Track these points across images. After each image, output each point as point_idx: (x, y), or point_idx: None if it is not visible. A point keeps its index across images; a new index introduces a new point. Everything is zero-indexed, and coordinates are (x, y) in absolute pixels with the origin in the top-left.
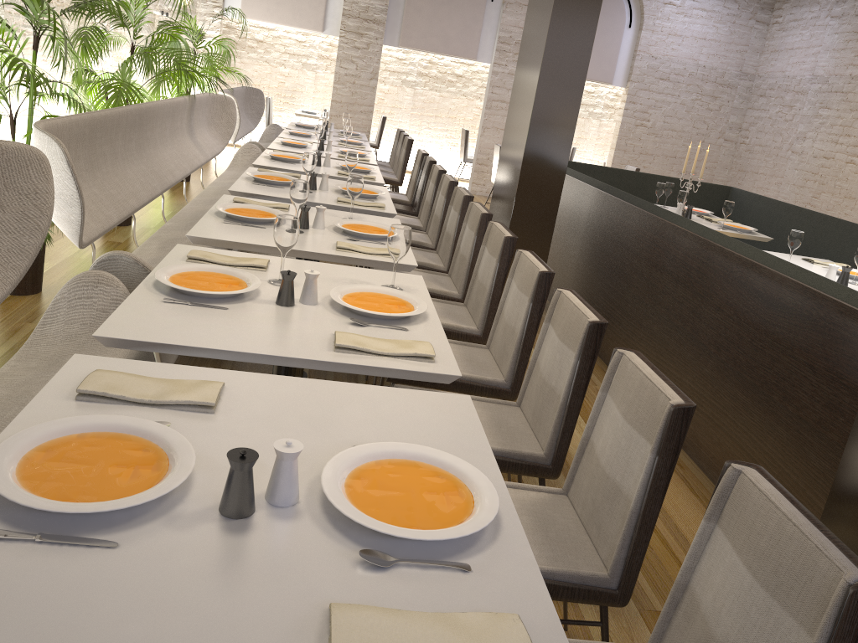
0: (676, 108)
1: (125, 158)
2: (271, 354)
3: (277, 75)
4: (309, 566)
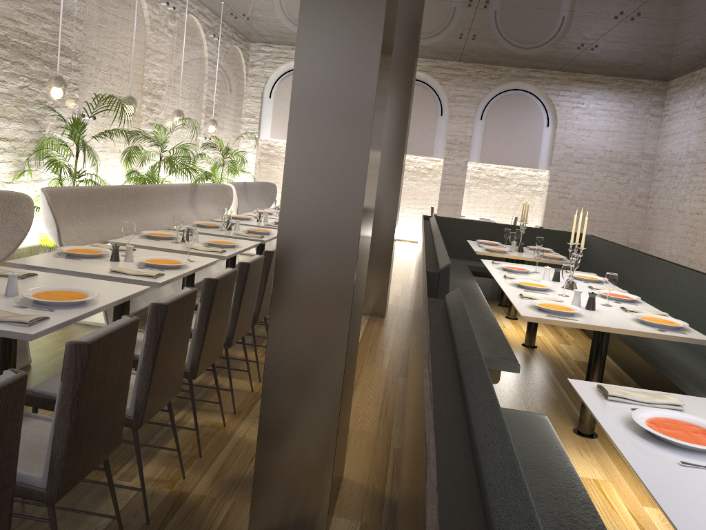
0: (591, 183)
1: (121, 213)
2: (76, 271)
3: None
4: None
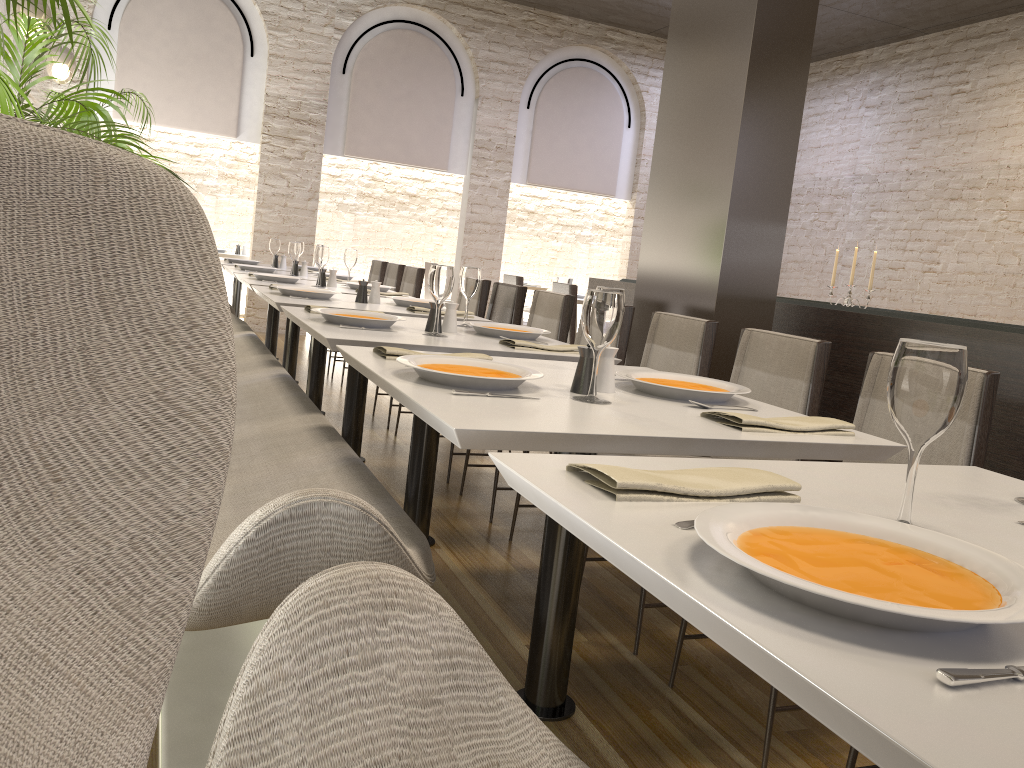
0: None
1: None
2: None
3: None
4: None
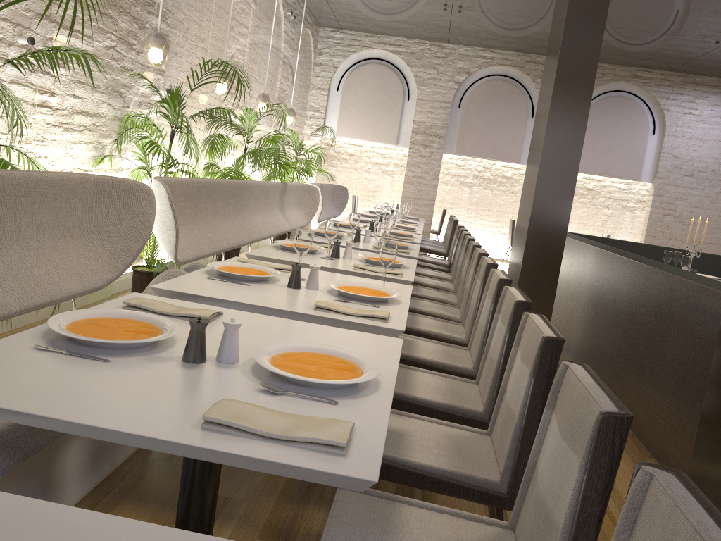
0: (701, 200)
1: (223, 215)
2: (266, 306)
3: (363, 179)
4: (224, 386)
